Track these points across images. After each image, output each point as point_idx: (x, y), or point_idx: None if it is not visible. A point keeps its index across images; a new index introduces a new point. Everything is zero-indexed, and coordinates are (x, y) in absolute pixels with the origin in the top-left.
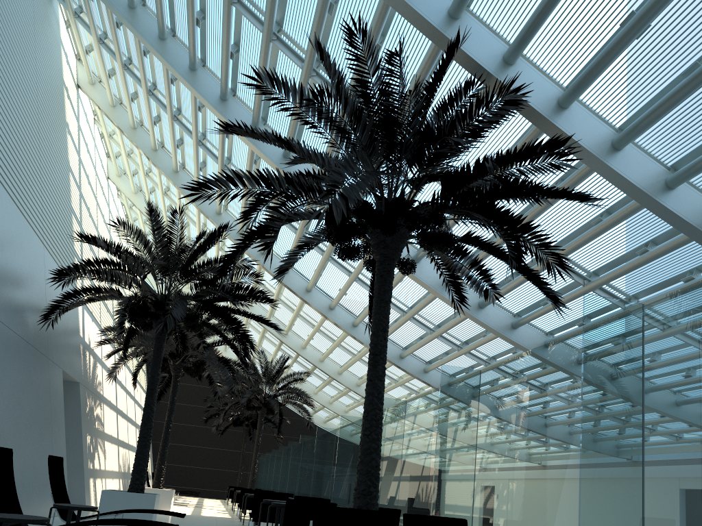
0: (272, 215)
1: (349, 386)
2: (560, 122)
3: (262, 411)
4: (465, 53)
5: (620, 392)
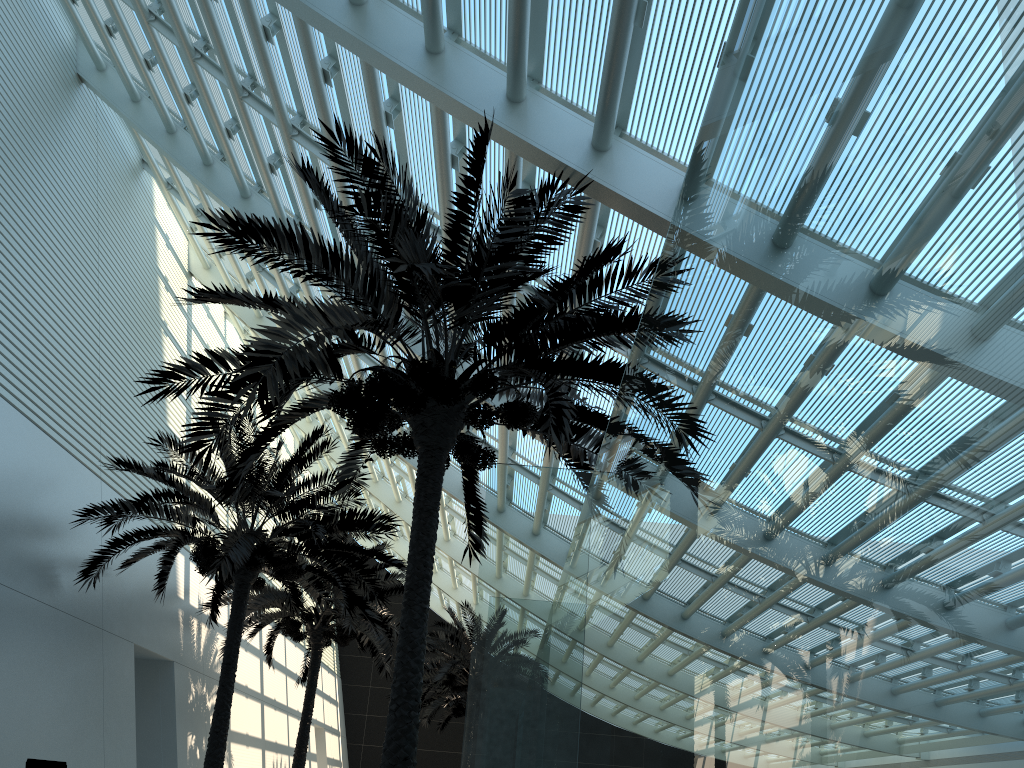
0: (213, 403)
1: None
2: None
3: None
4: (533, 146)
5: (542, 612)
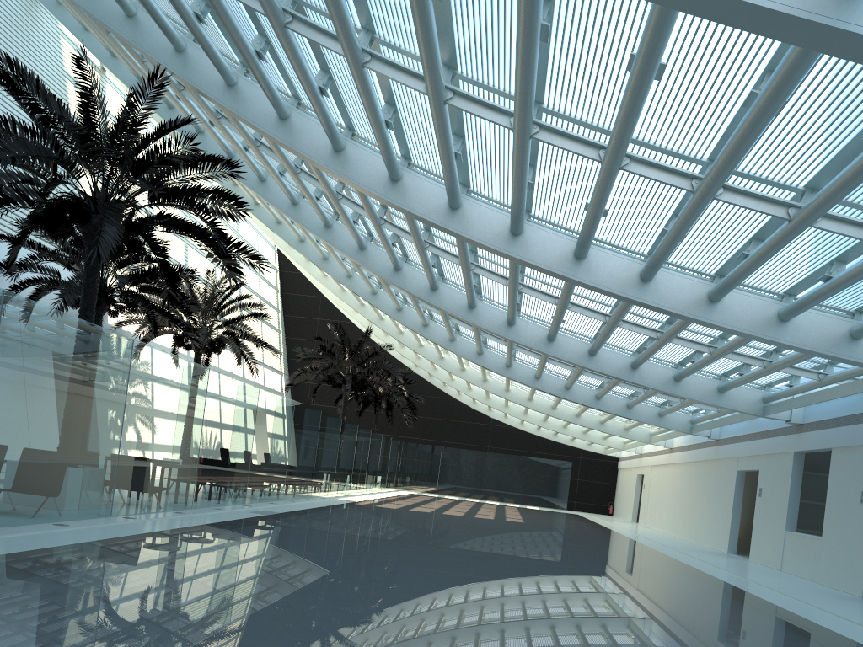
0: None
1: (431, 359)
2: (226, 101)
3: (345, 388)
4: (139, 49)
5: None
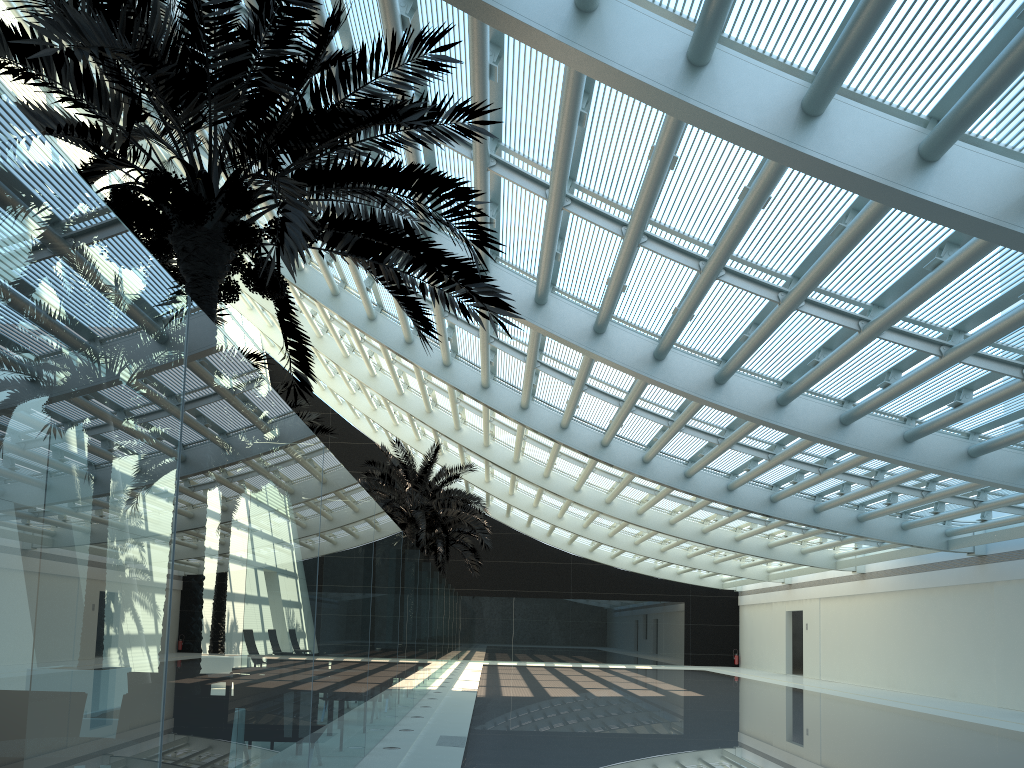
0: None
1: (531, 480)
2: None
3: (410, 529)
4: None
5: None
